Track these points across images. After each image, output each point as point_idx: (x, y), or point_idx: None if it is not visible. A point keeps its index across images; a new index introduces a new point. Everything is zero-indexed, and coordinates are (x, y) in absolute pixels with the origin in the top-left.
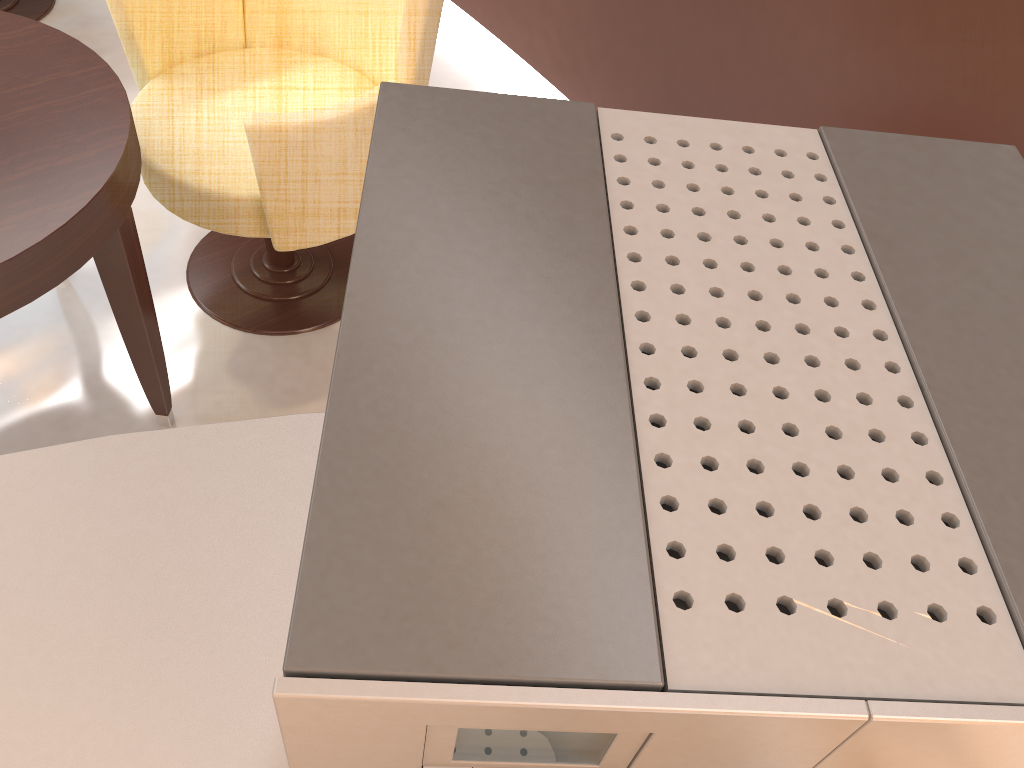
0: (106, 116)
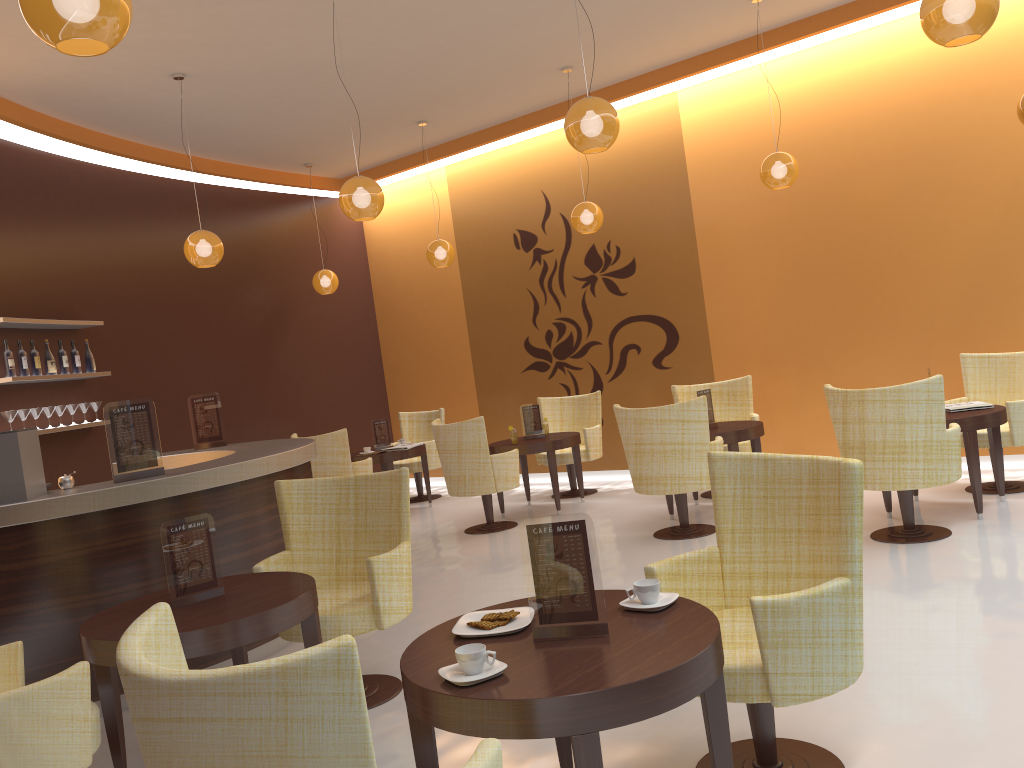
0: (91, 626)
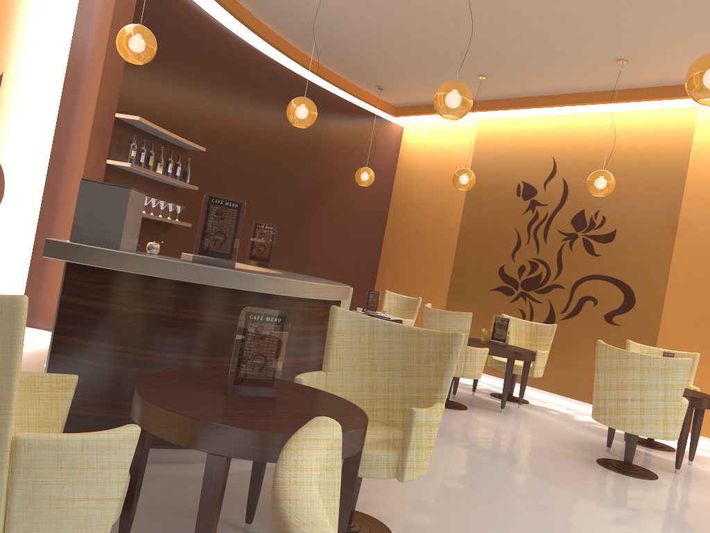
0: (146, 384)
